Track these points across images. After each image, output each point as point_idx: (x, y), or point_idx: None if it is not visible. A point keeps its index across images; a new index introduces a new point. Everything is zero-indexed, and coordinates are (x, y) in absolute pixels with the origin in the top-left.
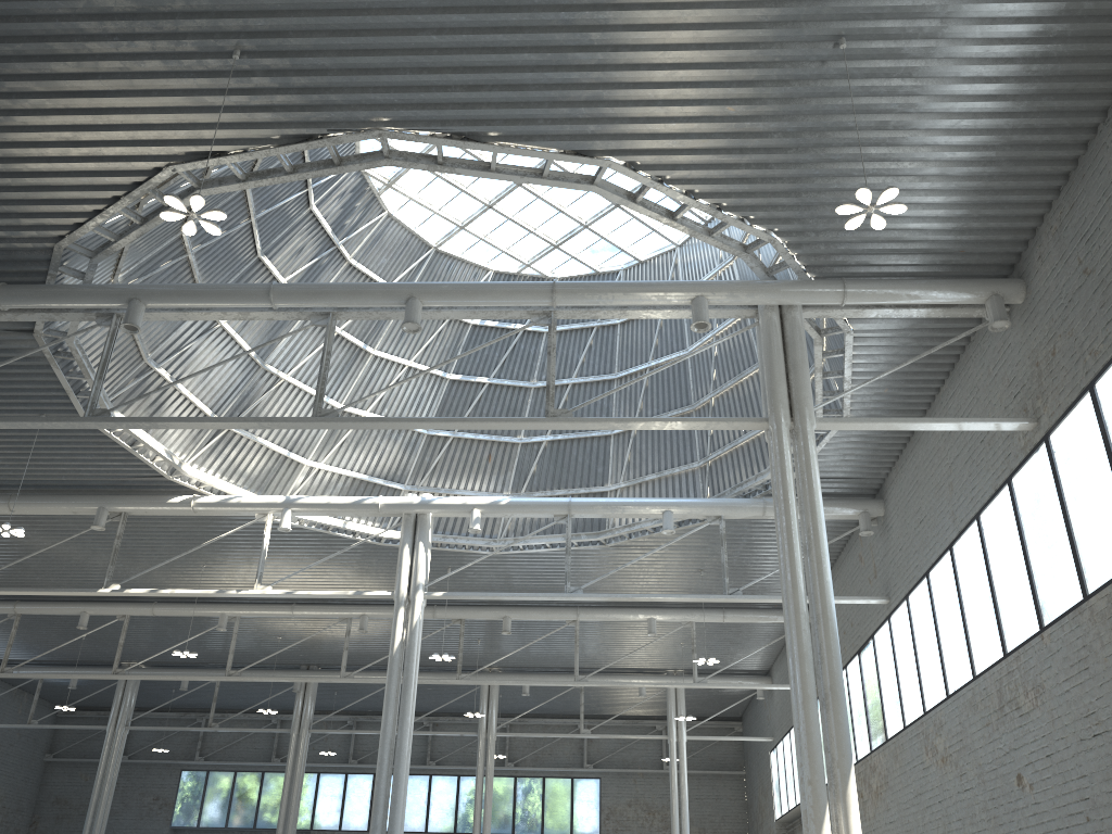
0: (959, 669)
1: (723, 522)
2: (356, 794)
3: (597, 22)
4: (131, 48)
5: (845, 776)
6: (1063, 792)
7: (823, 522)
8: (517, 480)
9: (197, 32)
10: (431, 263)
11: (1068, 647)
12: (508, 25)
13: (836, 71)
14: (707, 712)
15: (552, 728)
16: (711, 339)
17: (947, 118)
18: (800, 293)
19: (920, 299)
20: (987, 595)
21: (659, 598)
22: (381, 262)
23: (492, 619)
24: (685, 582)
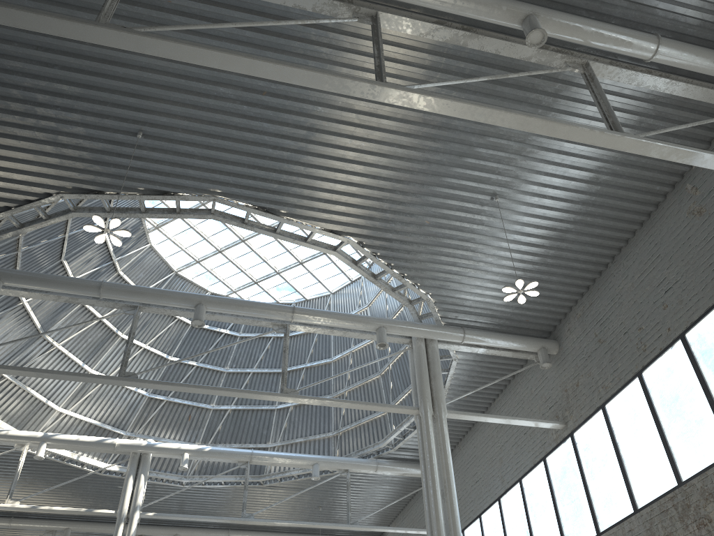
0: None
1: (349, 474)
2: None
3: (368, 161)
4: (66, 116)
5: None
6: None
7: (453, 477)
8: (206, 435)
9: (117, 116)
10: (171, 281)
11: None
12: (316, 152)
13: (489, 212)
14: None
15: None
16: (349, 353)
17: (537, 247)
18: (440, 333)
19: (504, 345)
20: (526, 531)
21: (305, 525)
22: (139, 276)
23: (165, 535)
24: (307, 515)
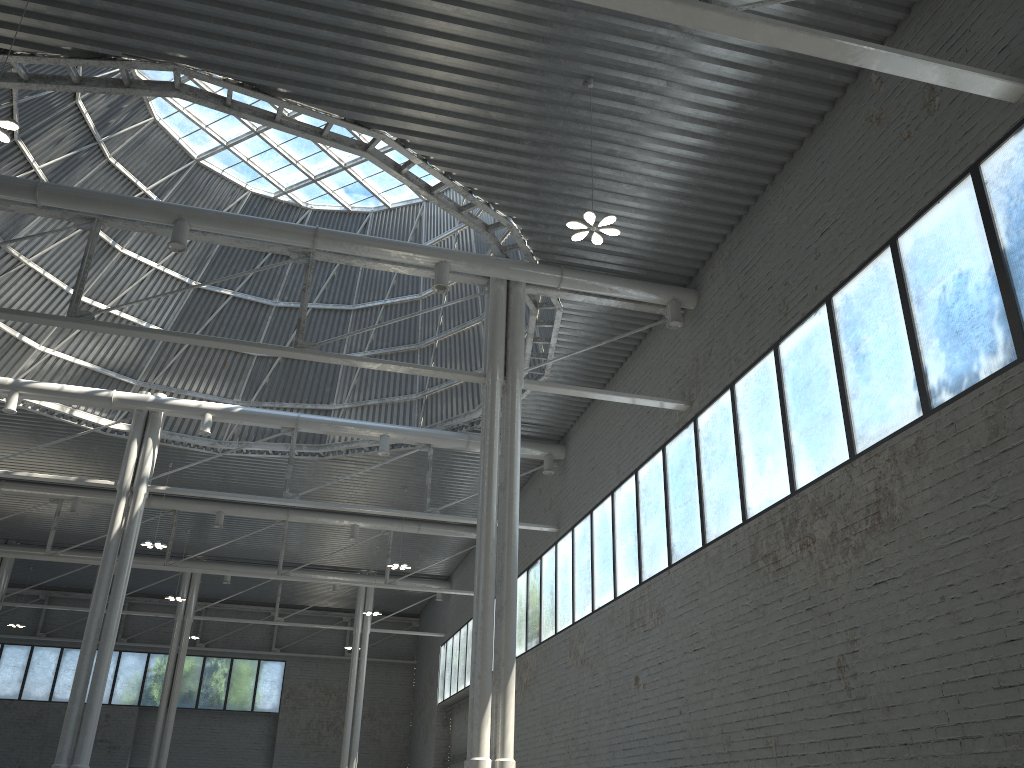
0: (604, 591)
1: (432, 450)
2: (41, 666)
3: (393, 19)
4: None
5: (508, 673)
6: (666, 691)
7: (518, 467)
8: (248, 389)
9: None
10: (191, 174)
11: (686, 582)
12: (313, 2)
13: (582, 103)
14: (390, 608)
15: (246, 614)
16: None
17: (660, 158)
18: (526, 273)
19: (619, 293)
20: (634, 535)
21: (368, 511)
22: (141, 165)
23: (206, 512)
24: (390, 496)
